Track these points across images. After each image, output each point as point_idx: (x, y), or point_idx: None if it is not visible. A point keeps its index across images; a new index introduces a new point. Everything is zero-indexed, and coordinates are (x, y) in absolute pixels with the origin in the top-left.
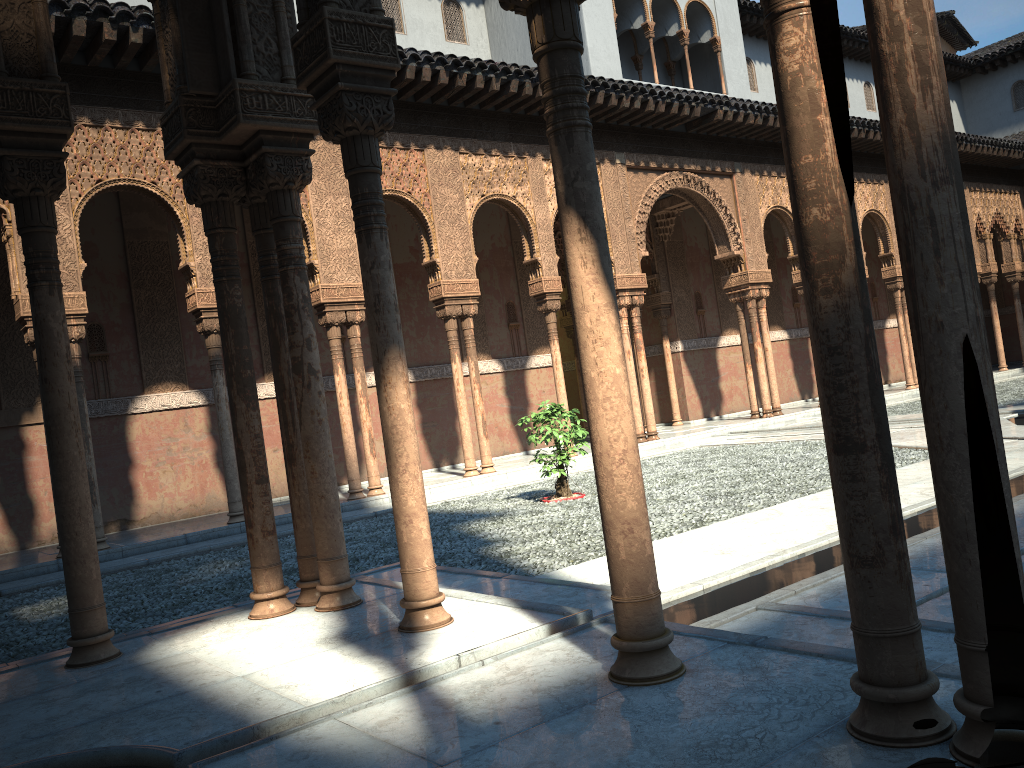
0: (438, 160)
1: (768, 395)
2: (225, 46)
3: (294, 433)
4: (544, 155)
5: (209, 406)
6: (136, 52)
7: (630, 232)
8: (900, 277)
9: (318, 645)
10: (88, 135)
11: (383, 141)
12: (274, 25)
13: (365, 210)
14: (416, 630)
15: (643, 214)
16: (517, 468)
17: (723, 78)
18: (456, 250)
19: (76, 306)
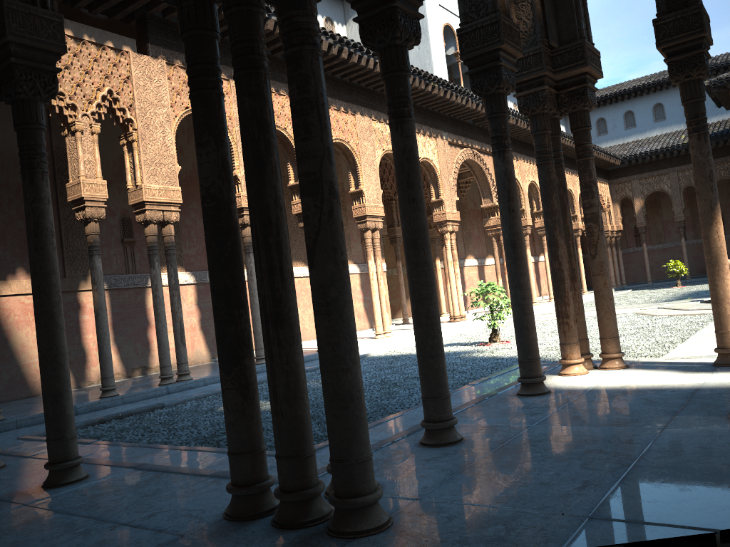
0: (362, 122)
1: None
2: (572, 19)
3: (575, 262)
4: None
5: (196, 284)
6: (221, 19)
7: (451, 184)
8: None
9: (692, 374)
10: (180, 74)
11: (334, 105)
12: (583, 11)
13: (703, 122)
14: None
15: (455, 173)
16: (405, 334)
17: None
18: (372, 184)
19: (175, 197)
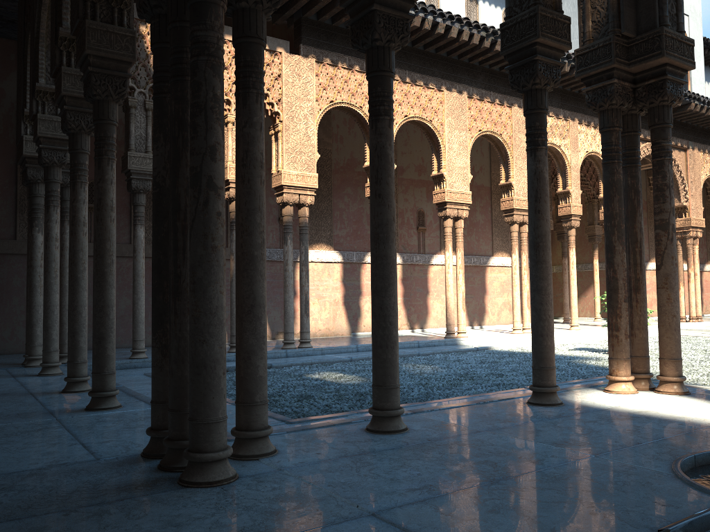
0: (519, 115)
1: (695, 306)
2: (652, 5)
3: (640, 271)
4: (579, 120)
5: (343, 263)
6: None
7: None
8: None
9: None
10: (328, 70)
11: (489, 97)
12: None
13: None
14: None
15: None
16: None
17: (689, 82)
18: (524, 177)
19: (311, 182)
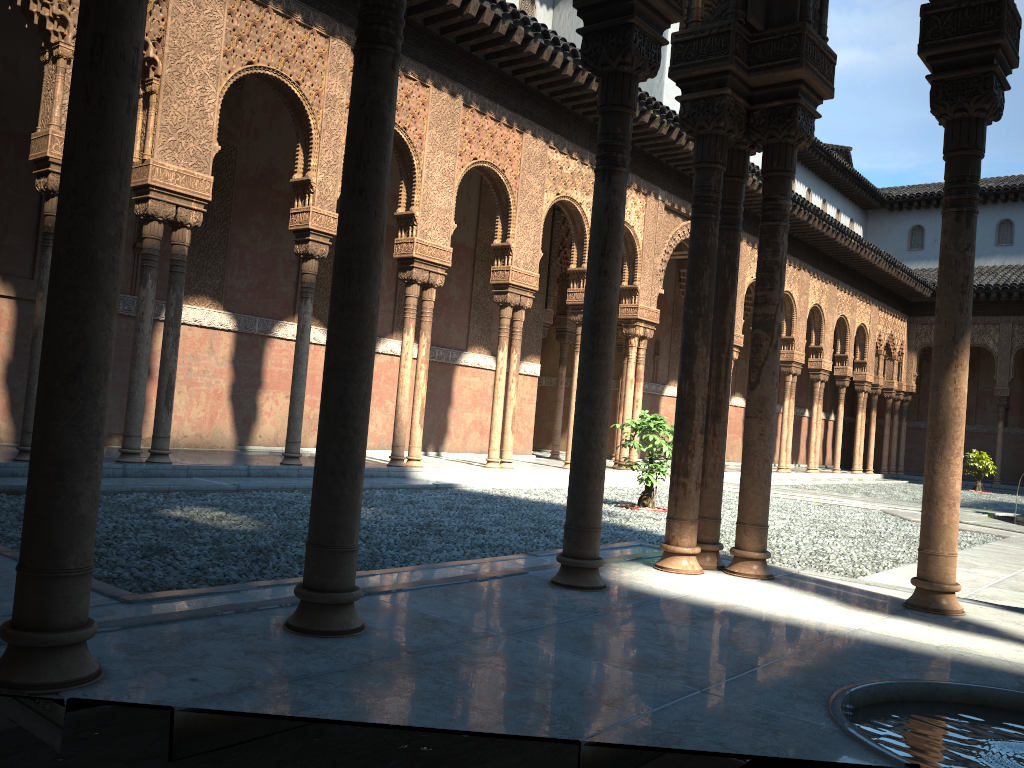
0: (532, 147)
1: None
2: None
3: (724, 390)
4: None
5: (237, 333)
6: None
7: (656, 267)
8: (823, 370)
9: (856, 611)
10: (250, 11)
11: (493, 112)
12: None
13: (971, 192)
14: (946, 613)
15: (666, 254)
16: (532, 469)
17: None
18: (528, 240)
19: (201, 190)
